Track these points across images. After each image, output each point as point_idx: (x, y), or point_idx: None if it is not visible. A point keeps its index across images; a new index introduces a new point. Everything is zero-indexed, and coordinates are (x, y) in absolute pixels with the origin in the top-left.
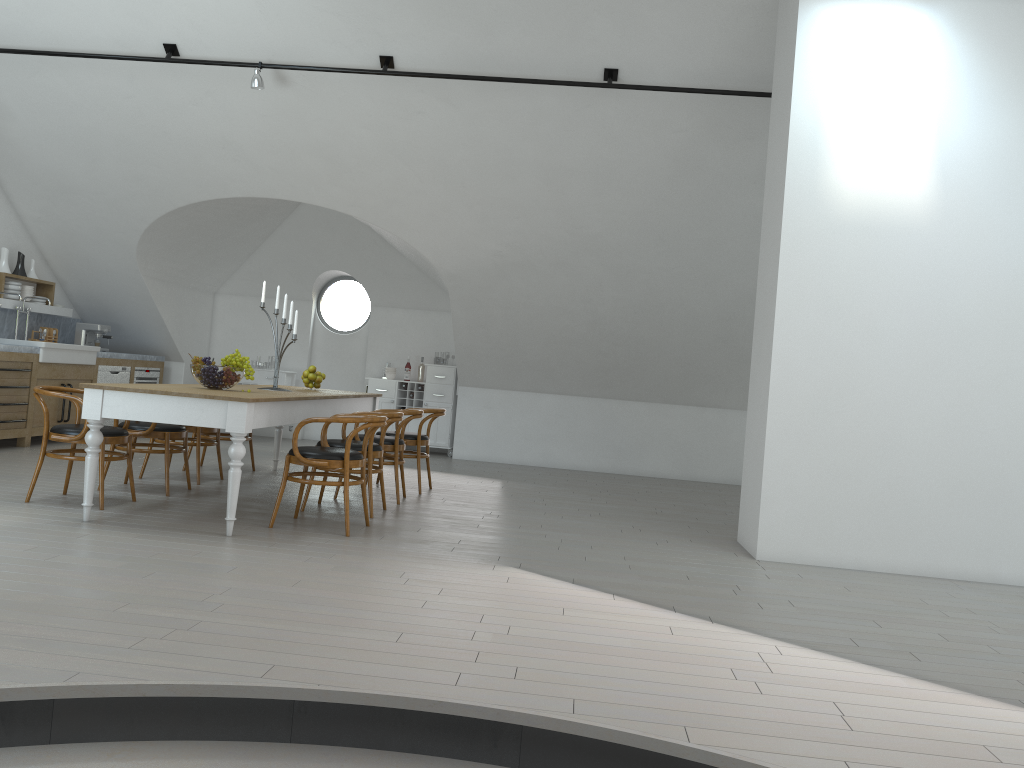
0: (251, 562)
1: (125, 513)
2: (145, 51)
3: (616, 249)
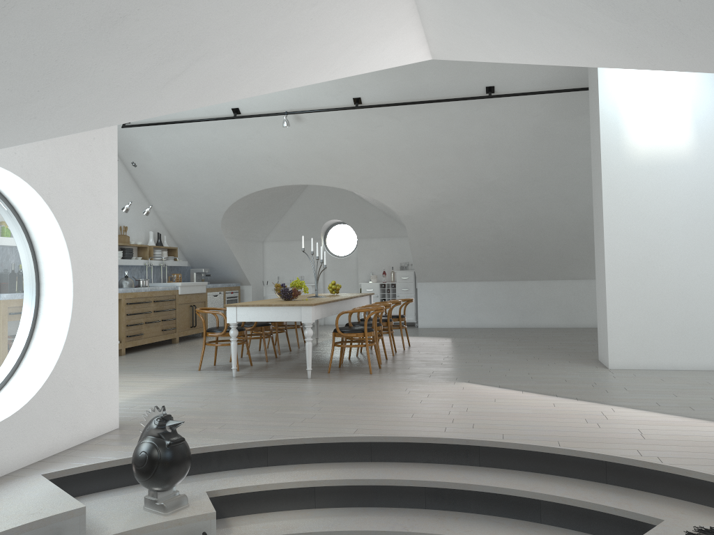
0: (326, 389)
1: (251, 372)
2: (222, 114)
3: (506, 189)
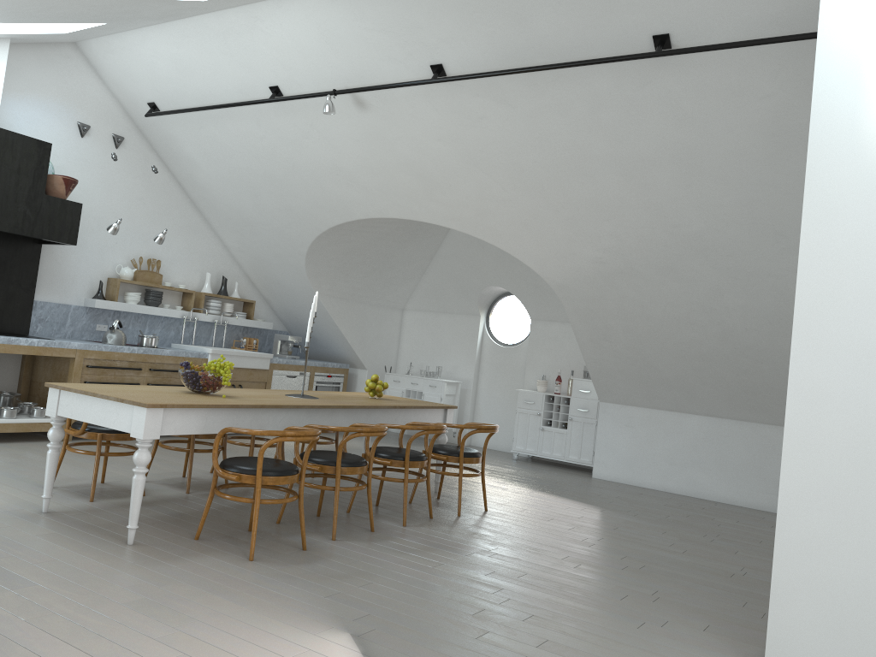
0: (67, 580)
1: (101, 507)
2: (259, 96)
3: (726, 249)
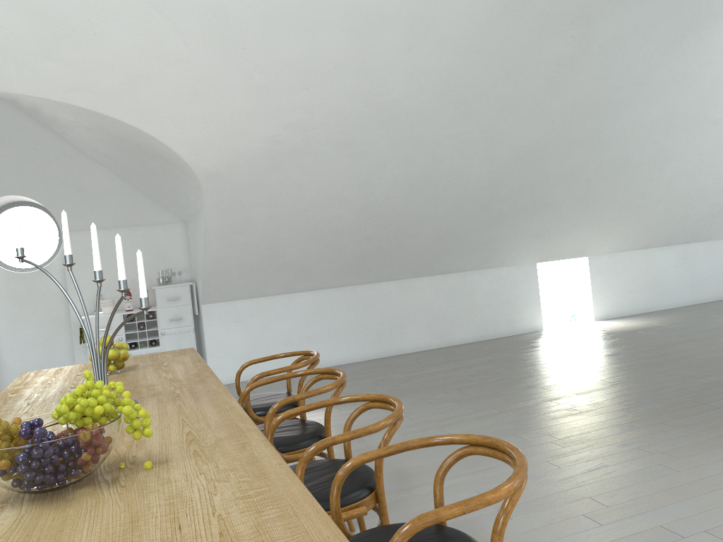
0: None
1: None
2: None
3: (411, 118)
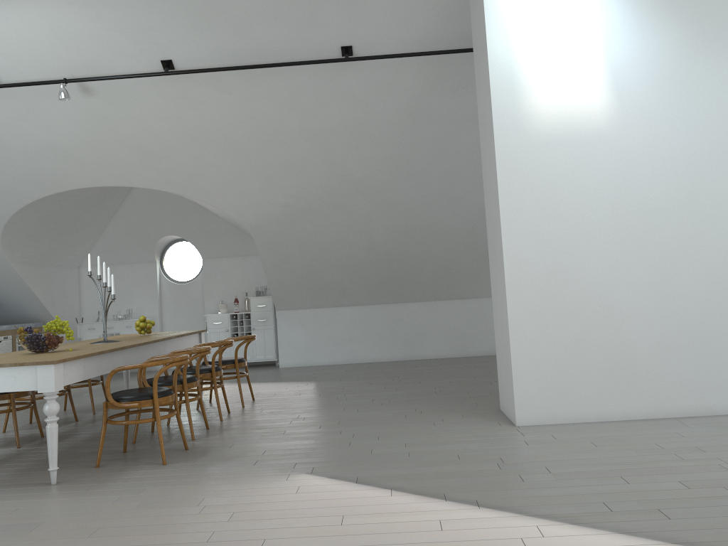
0: (60, 513)
1: None
2: None
3: (377, 188)
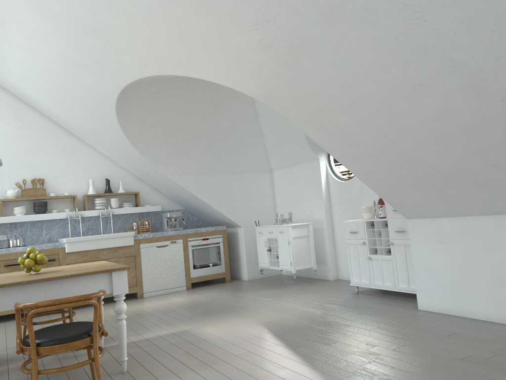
0: None
1: None
2: None
3: None
